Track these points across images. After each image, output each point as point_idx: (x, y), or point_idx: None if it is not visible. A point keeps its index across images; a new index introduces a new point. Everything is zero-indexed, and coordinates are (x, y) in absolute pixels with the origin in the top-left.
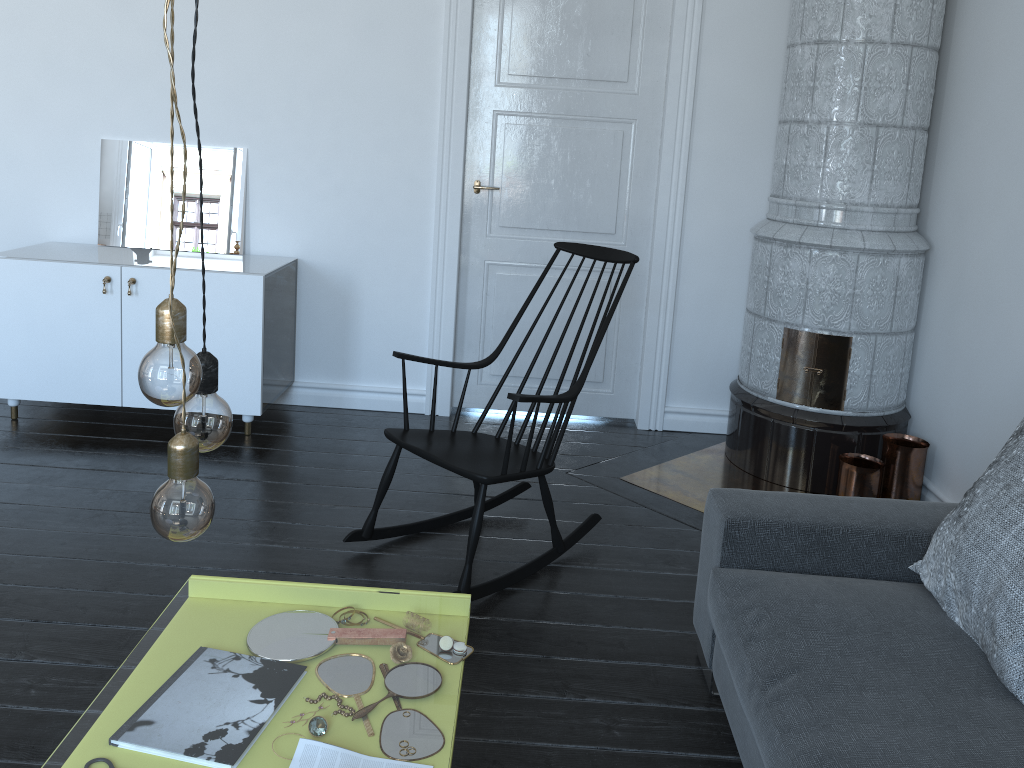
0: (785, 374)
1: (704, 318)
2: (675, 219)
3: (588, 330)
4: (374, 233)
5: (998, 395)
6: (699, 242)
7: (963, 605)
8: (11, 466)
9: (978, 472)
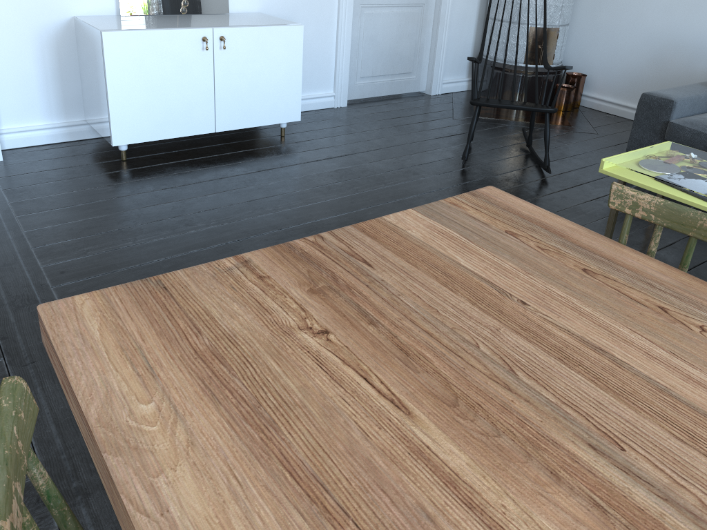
0: (529, 51)
1: (459, 28)
2: None
3: (407, 43)
4: None
5: (633, 45)
6: None
7: None
8: (211, 182)
9: (618, 80)
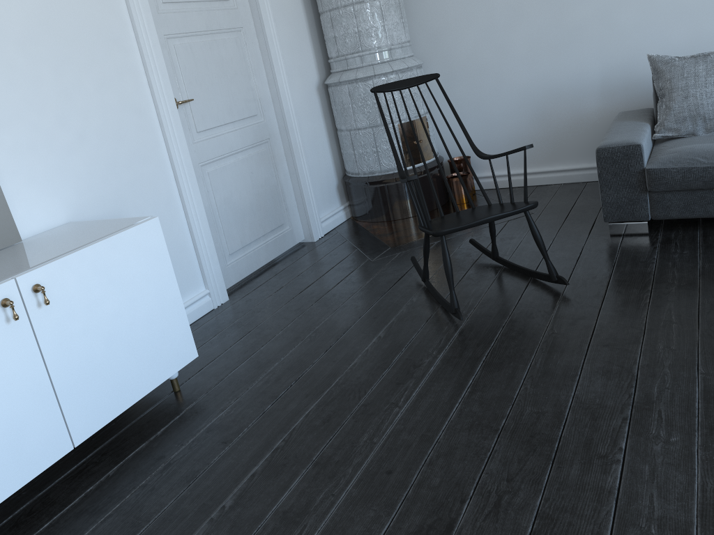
0: (406, 151)
1: (315, 153)
2: (287, 91)
3: (267, 190)
4: (125, 169)
5: (507, 108)
6: (299, 104)
7: (711, 123)
8: None
9: (506, 150)
